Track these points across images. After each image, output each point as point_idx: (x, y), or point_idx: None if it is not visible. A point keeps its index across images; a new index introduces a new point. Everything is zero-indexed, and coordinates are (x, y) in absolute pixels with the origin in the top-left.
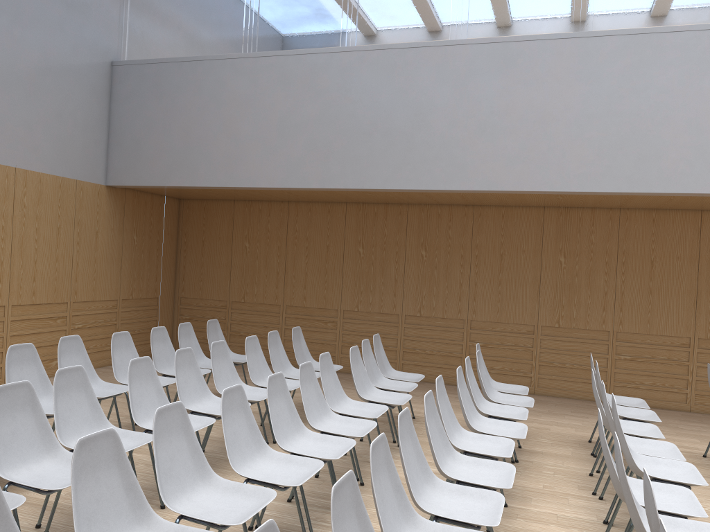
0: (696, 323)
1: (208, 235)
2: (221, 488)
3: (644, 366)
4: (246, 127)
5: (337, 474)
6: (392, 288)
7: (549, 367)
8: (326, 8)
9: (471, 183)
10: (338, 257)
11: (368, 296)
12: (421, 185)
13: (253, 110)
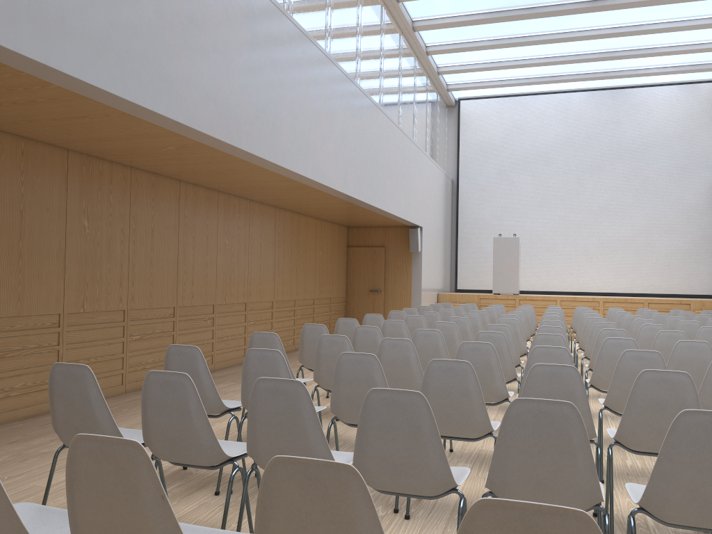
0: (178, 292)
1: None
2: None
3: (148, 344)
4: None
5: None
6: None
7: None
8: None
9: (177, 111)
10: None
11: None
12: (128, 94)
13: None
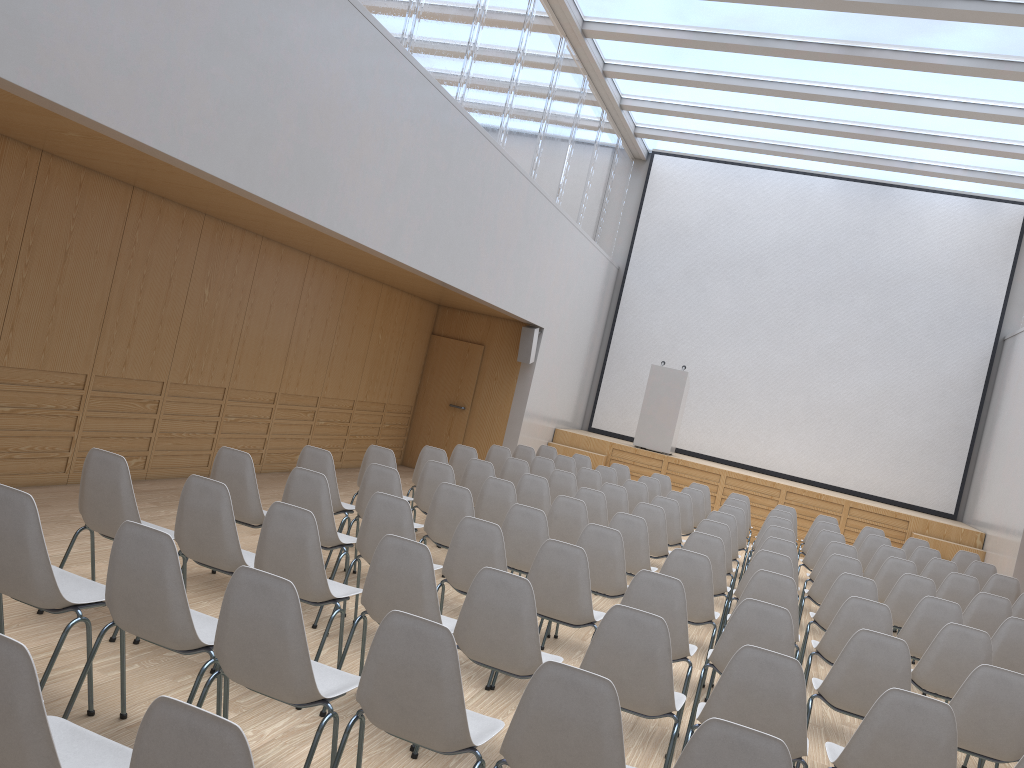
0: (98, 353)
1: None
2: None
3: (26, 422)
4: None
5: None
6: None
7: None
8: None
9: (40, 78)
10: None
11: None
12: None
13: None
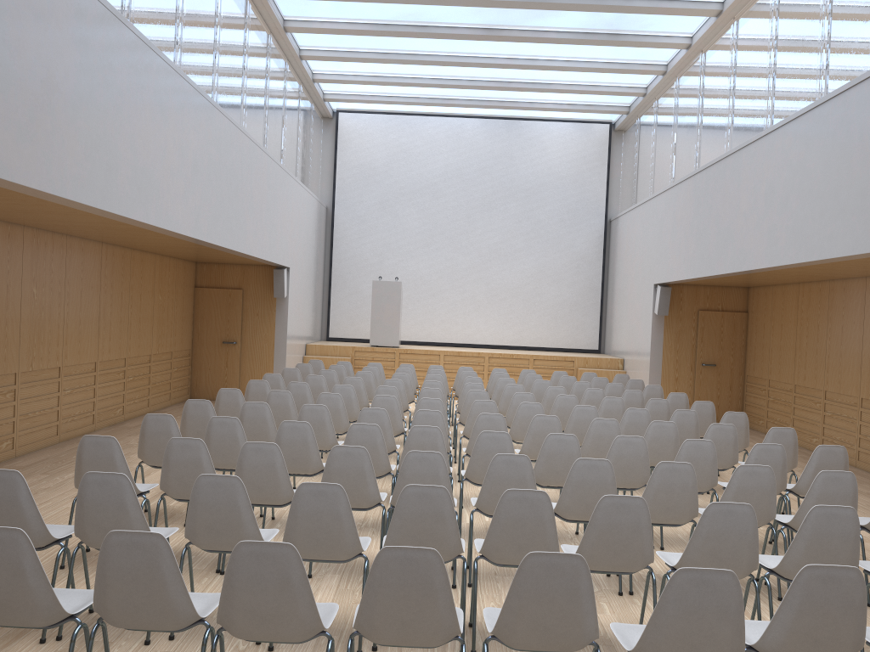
0: None
1: None
2: None
3: None
4: None
5: None
6: None
7: None
8: None
9: None
10: None
11: None
12: None
13: None
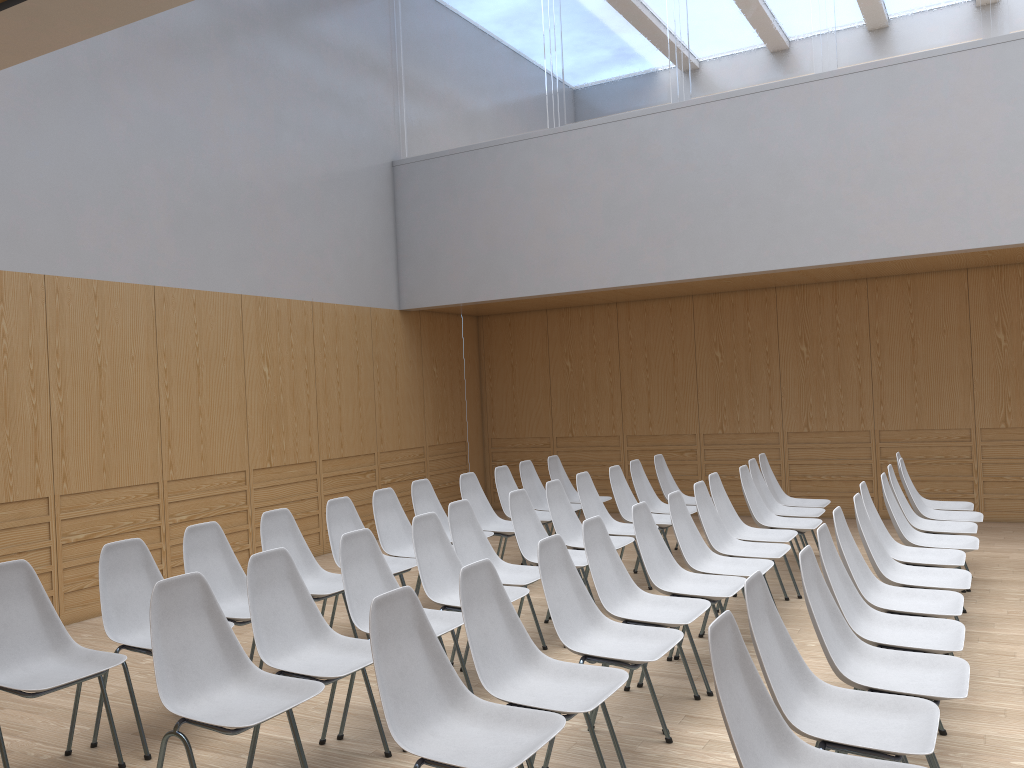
0: None
1: (517, 358)
2: (650, 602)
3: None
4: (564, 218)
5: (745, 612)
6: (765, 399)
7: (998, 483)
8: (648, 58)
9: (864, 251)
10: (689, 366)
11: (734, 412)
12: (798, 262)
13: (570, 196)
